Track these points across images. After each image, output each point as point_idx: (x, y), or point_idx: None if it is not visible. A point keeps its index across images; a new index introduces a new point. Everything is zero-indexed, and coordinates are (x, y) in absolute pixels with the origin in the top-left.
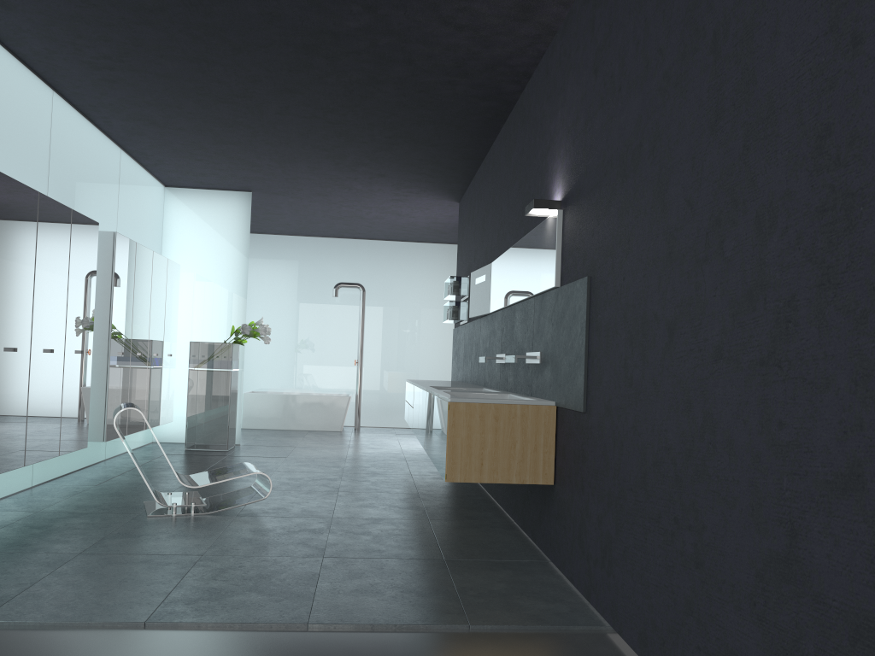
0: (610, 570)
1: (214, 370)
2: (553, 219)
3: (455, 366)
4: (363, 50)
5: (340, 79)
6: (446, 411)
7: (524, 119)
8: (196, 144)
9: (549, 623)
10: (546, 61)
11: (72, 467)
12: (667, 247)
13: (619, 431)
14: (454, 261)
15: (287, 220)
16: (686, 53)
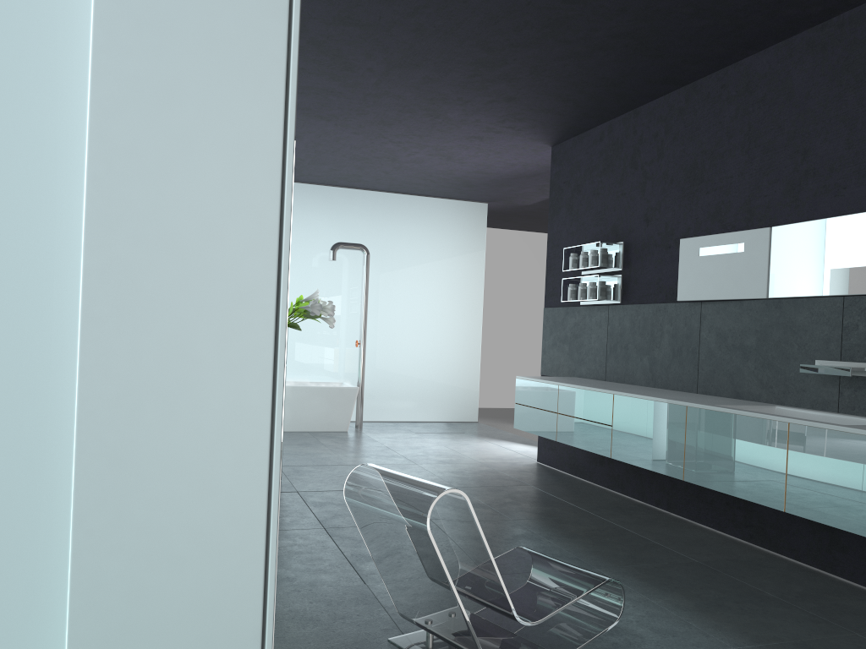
0: None
1: None
2: None
3: (559, 356)
4: None
5: None
6: None
7: None
8: None
9: None
10: None
11: None
12: None
13: None
14: (462, 221)
15: None
16: None
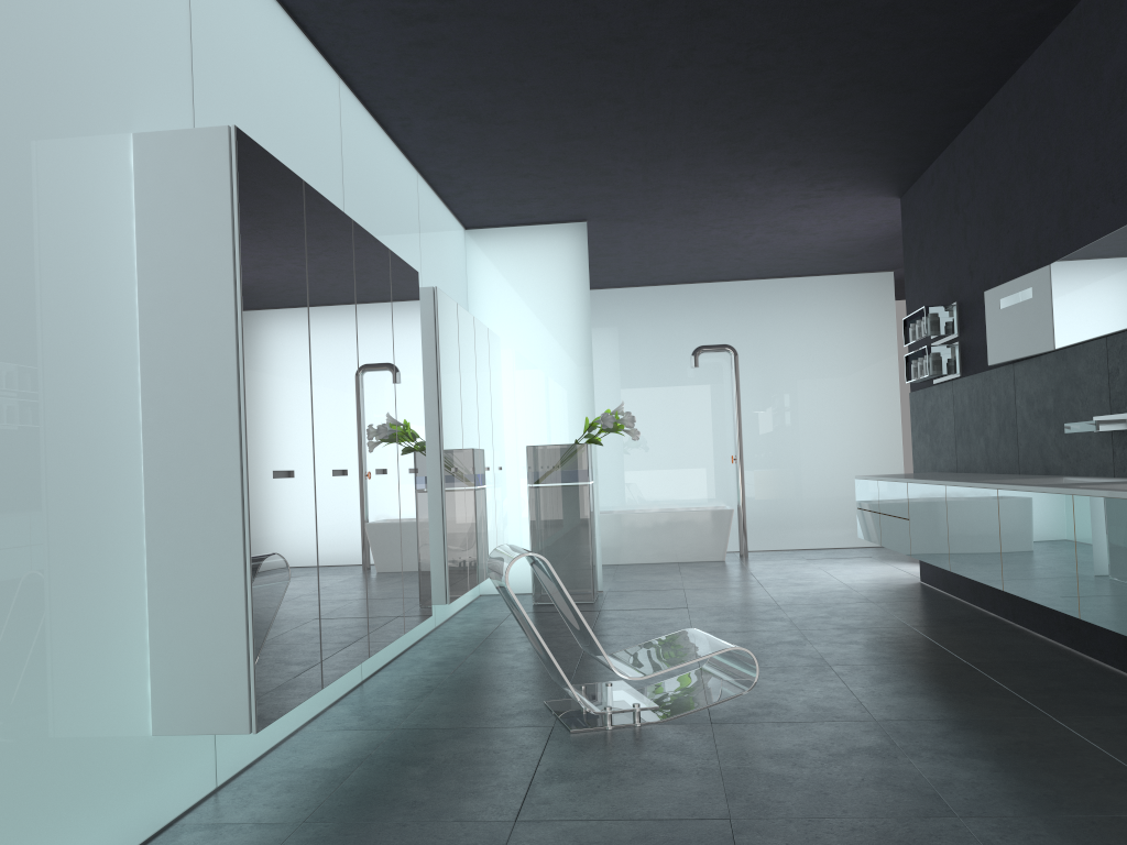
0: None
1: (563, 485)
2: None
3: (923, 449)
4: None
5: None
6: None
7: None
8: (528, 147)
9: None
10: None
11: (402, 644)
12: None
13: None
14: (860, 299)
15: (622, 264)
16: None
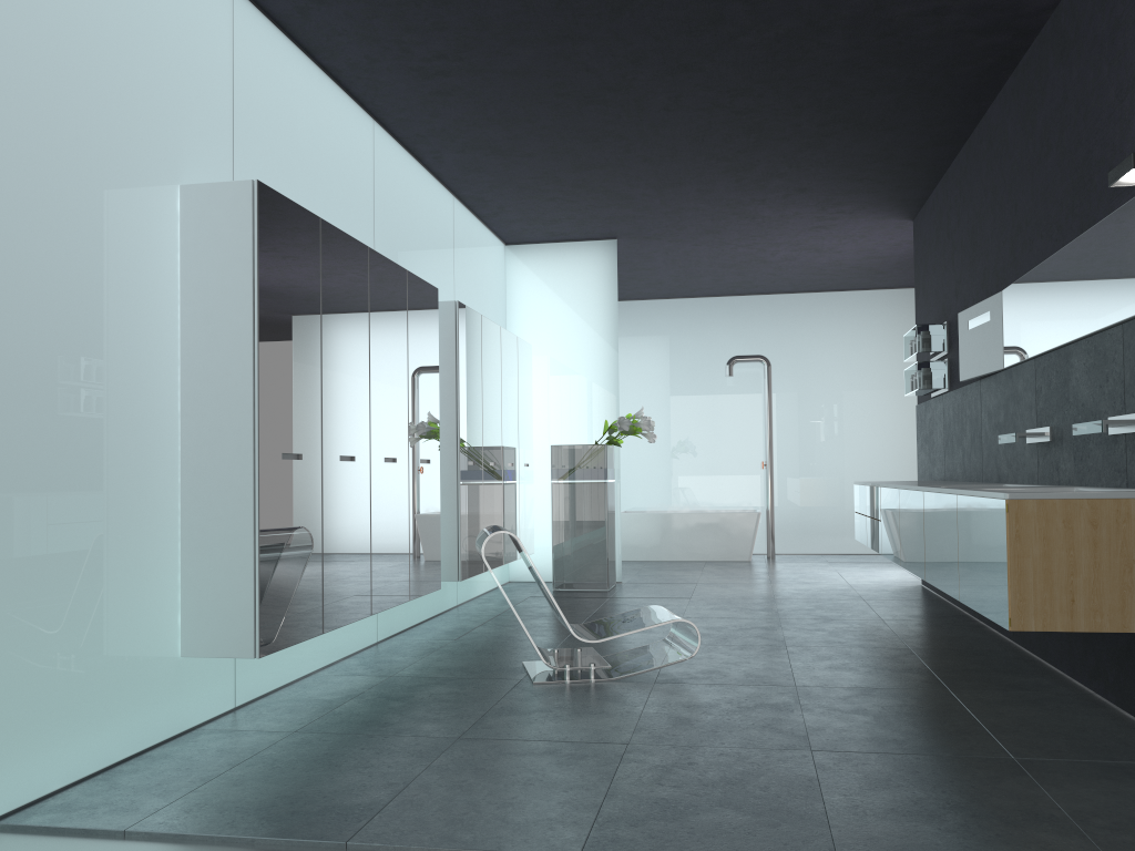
0: None
1: (583, 482)
2: None
3: (924, 458)
4: None
5: (762, 34)
6: (1000, 515)
7: (1063, 48)
8: (549, 176)
9: None
10: None
11: (420, 616)
12: None
13: None
14: (895, 313)
15: (659, 277)
16: None
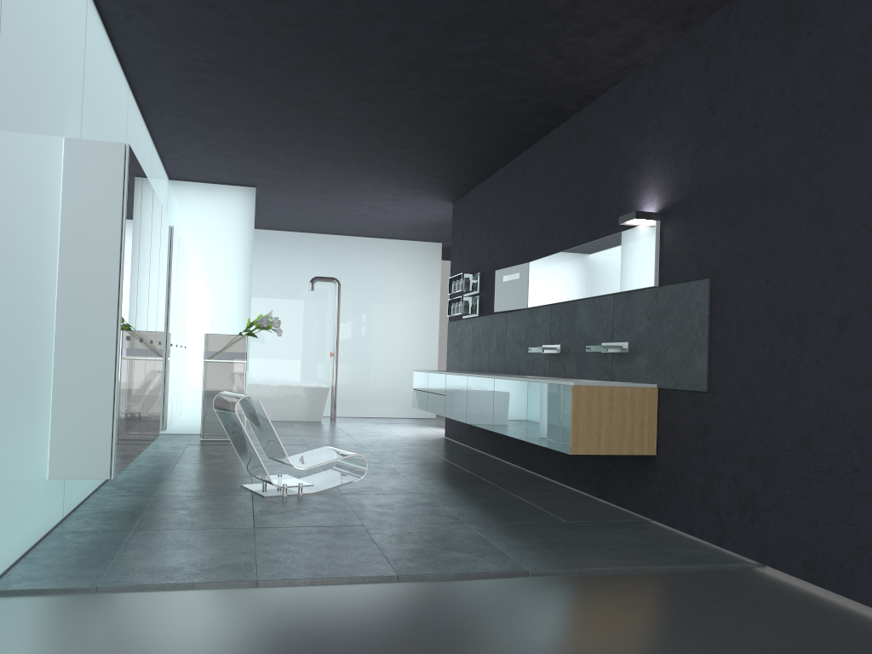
0: (755, 517)
1: (229, 361)
2: (648, 228)
3: (453, 356)
4: (462, 70)
5: (422, 92)
6: (567, 393)
7: (583, 136)
8: (234, 142)
9: (710, 563)
10: (623, 89)
11: None
12: (835, 258)
13: (765, 405)
14: (420, 258)
15: (270, 215)
16: (857, 109)
